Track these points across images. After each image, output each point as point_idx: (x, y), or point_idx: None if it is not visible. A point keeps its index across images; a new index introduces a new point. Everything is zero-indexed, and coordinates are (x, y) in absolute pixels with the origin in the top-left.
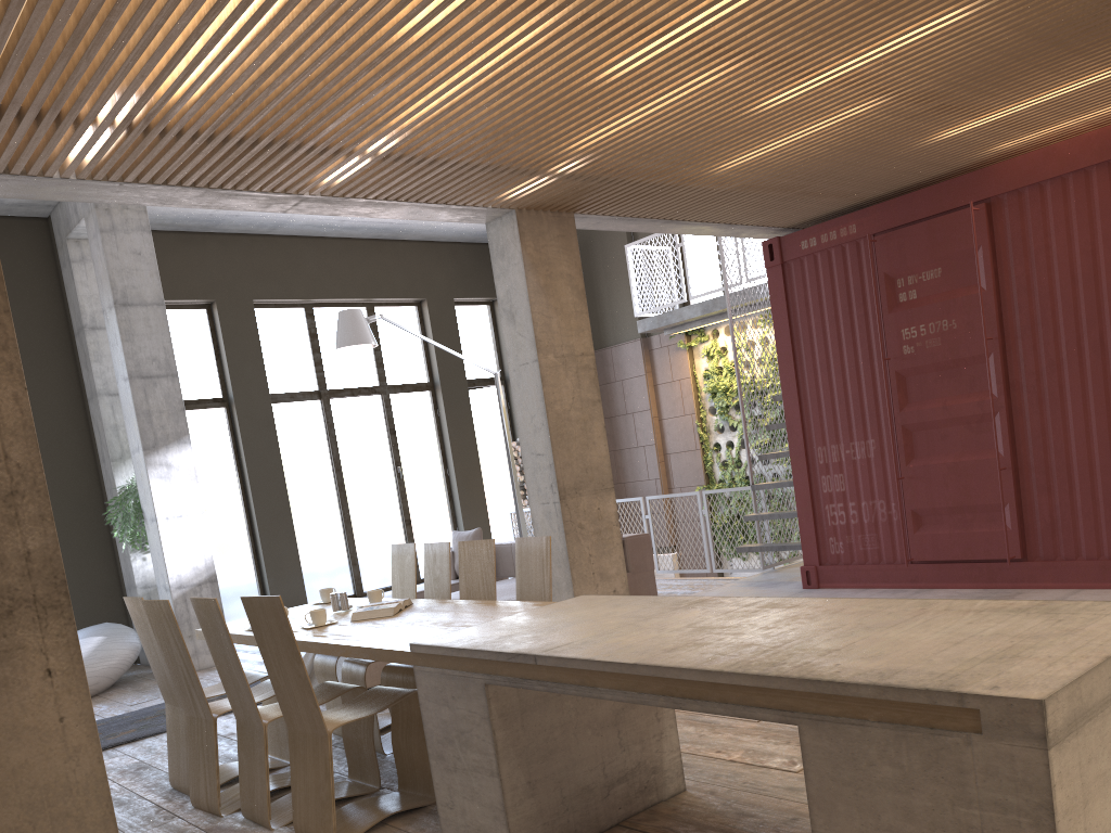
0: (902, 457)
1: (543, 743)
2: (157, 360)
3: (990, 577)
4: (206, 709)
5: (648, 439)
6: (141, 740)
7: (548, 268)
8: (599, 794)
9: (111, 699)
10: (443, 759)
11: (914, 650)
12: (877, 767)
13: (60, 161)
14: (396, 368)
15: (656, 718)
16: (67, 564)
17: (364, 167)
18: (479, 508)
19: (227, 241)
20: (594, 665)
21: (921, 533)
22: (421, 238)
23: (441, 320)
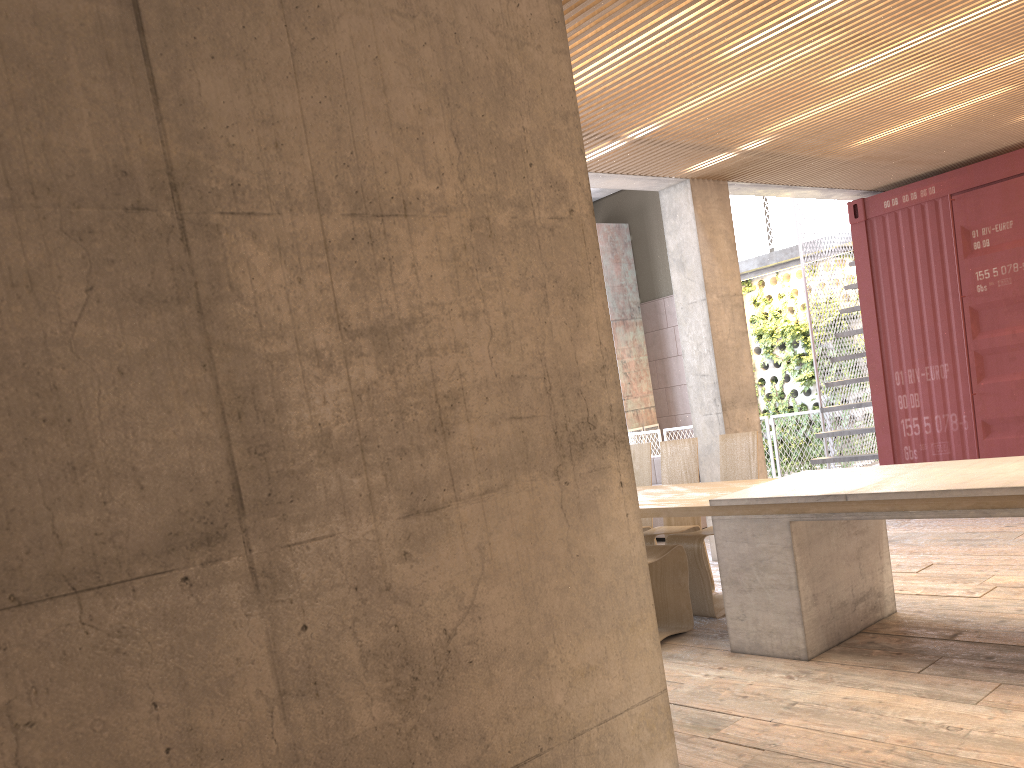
0: (973, 377)
1: (819, 567)
2: None
3: None
4: None
5: None
6: None
7: (711, 225)
8: (850, 608)
9: None
10: (737, 584)
11: None
12: None
13: None
14: None
15: (879, 556)
16: None
17: (616, 148)
18: None
19: None
20: (906, 495)
21: (990, 438)
22: None
23: None
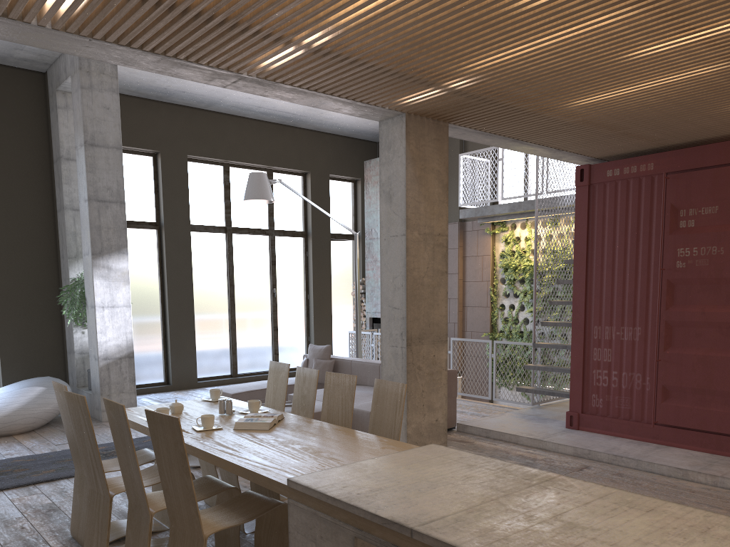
0: (661, 344)
1: None
2: (111, 190)
3: (717, 446)
4: (105, 489)
5: (453, 294)
6: (57, 480)
7: (423, 163)
8: None
9: (43, 436)
10: None
11: None
12: None
13: (37, 8)
14: (282, 218)
15: None
16: (26, 328)
17: (297, 57)
18: (326, 325)
19: (174, 110)
20: None
21: (667, 403)
22: (313, 128)
23: (318, 188)
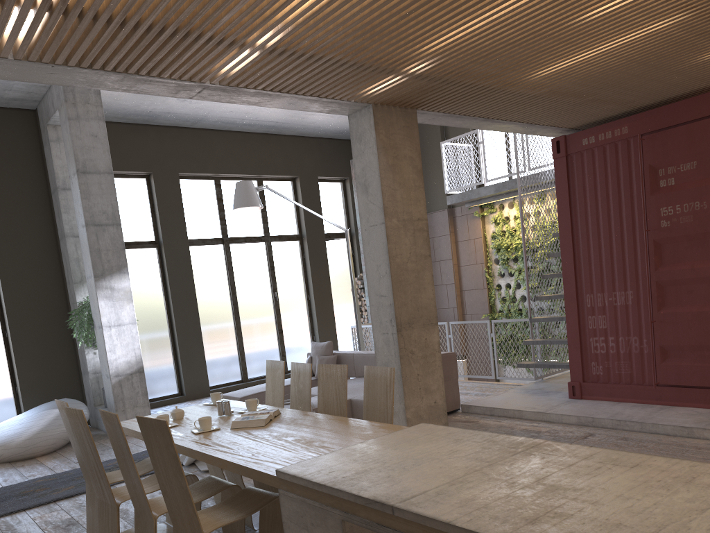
0: (654, 305)
1: None
2: (106, 213)
3: None
4: (111, 498)
5: (449, 280)
6: (76, 496)
7: (395, 151)
8: None
9: (64, 455)
10: None
11: None
12: None
13: None
14: (276, 224)
15: None
16: (41, 355)
17: (253, 60)
18: (329, 322)
19: (162, 131)
20: (454, 530)
21: (667, 363)
22: (297, 133)
23: (308, 191)
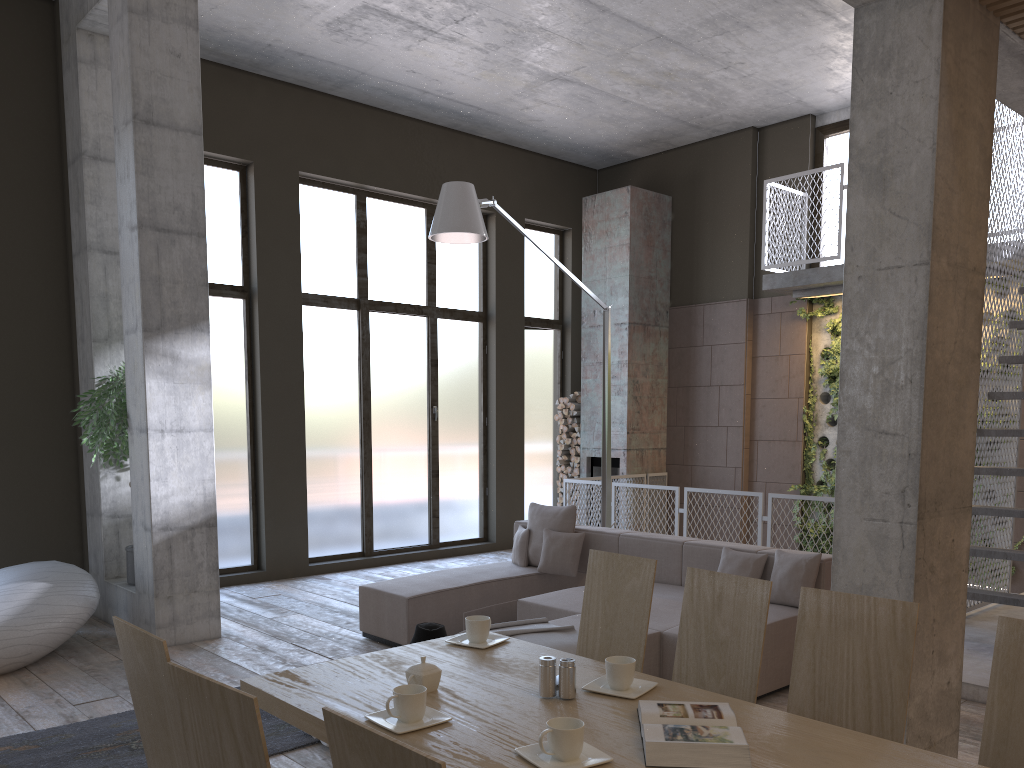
0: None
1: None
2: (181, 210)
3: None
4: None
5: (734, 420)
6: None
7: (962, 102)
8: None
9: (45, 681)
10: None
11: None
12: None
13: None
14: (448, 288)
15: None
16: (12, 470)
17: None
18: (515, 468)
19: (278, 91)
20: None
21: None
22: (501, 138)
23: (507, 241)
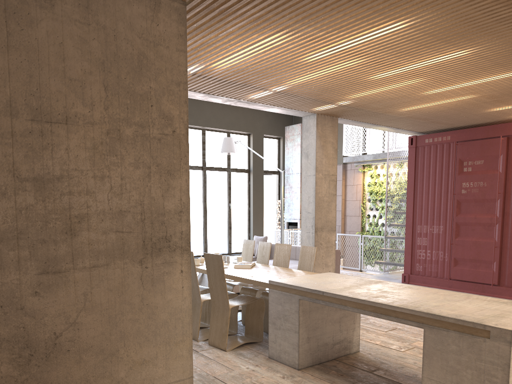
0: (453, 235)
1: (314, 324)
2: None
3: (482, 290)
4: None
5: (338, 208)
6: None
7: (325, 138)
8: (330, 346)
9: None
10: (274, 324)
11: (466, 309)
12: (450, 345)
13: None
14: (235, 161)
15: (353, 322)
16: None
17: (268, 94)
18: (260, 226)
19: None
20: (347, 298)
21: (456, 267)
22: None
23: (257, 143)
